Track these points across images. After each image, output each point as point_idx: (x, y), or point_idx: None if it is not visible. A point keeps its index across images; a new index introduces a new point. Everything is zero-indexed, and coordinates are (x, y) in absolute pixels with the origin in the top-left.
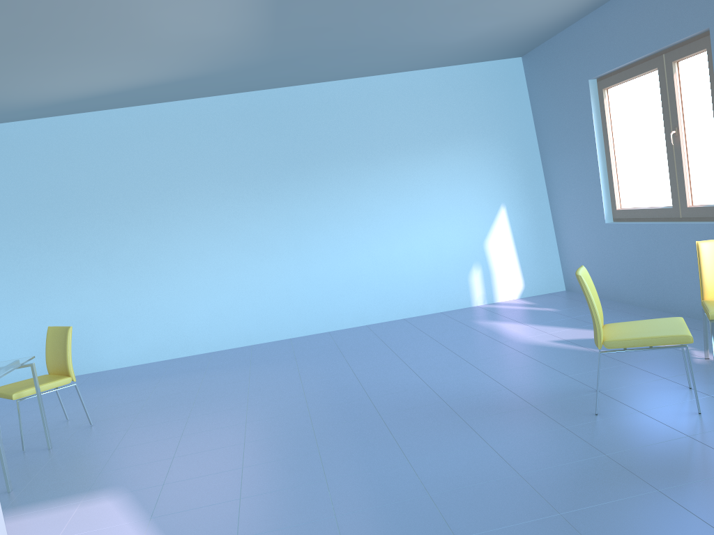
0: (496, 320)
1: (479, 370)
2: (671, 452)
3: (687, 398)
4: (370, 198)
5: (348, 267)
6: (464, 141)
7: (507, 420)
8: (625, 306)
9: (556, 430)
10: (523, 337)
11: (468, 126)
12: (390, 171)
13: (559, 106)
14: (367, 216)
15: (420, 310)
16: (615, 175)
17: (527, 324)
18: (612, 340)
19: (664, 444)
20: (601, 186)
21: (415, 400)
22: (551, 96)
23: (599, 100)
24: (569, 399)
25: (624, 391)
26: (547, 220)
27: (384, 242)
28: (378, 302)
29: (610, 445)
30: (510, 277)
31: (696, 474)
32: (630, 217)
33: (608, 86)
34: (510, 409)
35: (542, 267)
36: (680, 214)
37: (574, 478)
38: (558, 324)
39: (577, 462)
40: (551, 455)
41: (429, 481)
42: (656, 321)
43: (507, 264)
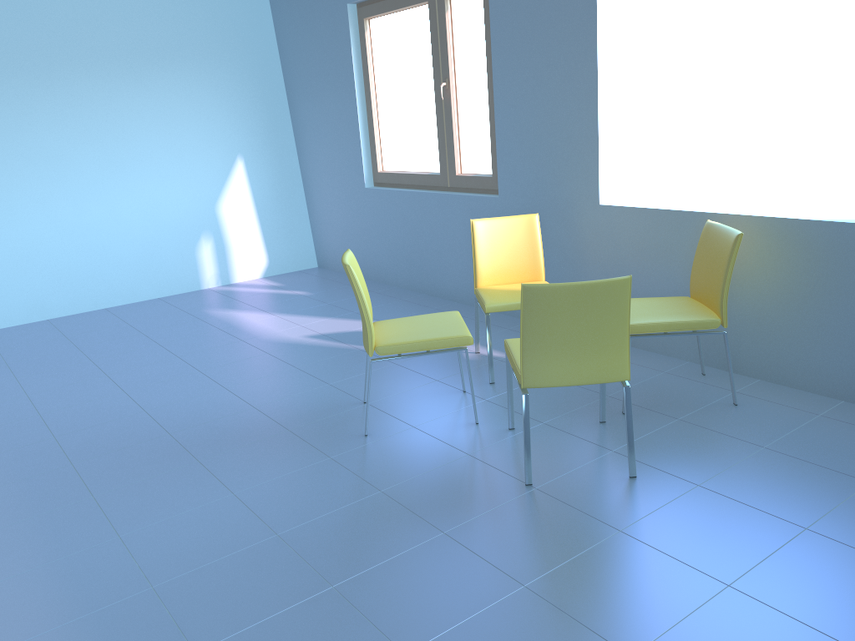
0: (234, 309)
1: (216, 382)
2: (453, 478)
3: (463, 405)
4: (46, 135)
5: (14, 236)
6: (185, 64)
7: (257, 454)
8: (387, 287)
9: (320, 463)
10: (270, 332)
11: (192, 44)
12: (77, 96)
13: (311, 34)
14: (43, 162)
15: (130, 296)
16: (377, 129)
17: (275, 314)
18: (386, 345)
19: (444, 468)
20: (361, 142)
21: (126, 436)
22: (300, 18)
23: (359, 32)
24: (332, 417)
25: (395, 401)
26: (296, 179)
27: (71, 201)
28: (66, 287)
29: (385, 477)
30: (250, 251)
31: (481, 505)
32: (394, 182)
33: (370, 15)
34: (260, 437)
35: (291, 239)
36: (449, 182)
37: (347, 529)
38: (313, 313)
39: (349, 507)
40: (317, 500)
41: (151, 564)
42: (432, 317)
43: (247, 234)
